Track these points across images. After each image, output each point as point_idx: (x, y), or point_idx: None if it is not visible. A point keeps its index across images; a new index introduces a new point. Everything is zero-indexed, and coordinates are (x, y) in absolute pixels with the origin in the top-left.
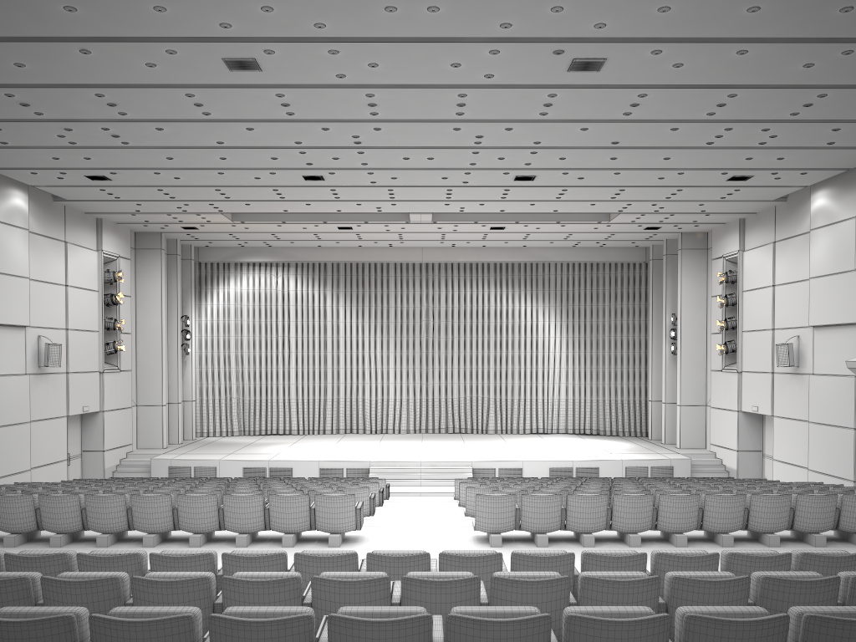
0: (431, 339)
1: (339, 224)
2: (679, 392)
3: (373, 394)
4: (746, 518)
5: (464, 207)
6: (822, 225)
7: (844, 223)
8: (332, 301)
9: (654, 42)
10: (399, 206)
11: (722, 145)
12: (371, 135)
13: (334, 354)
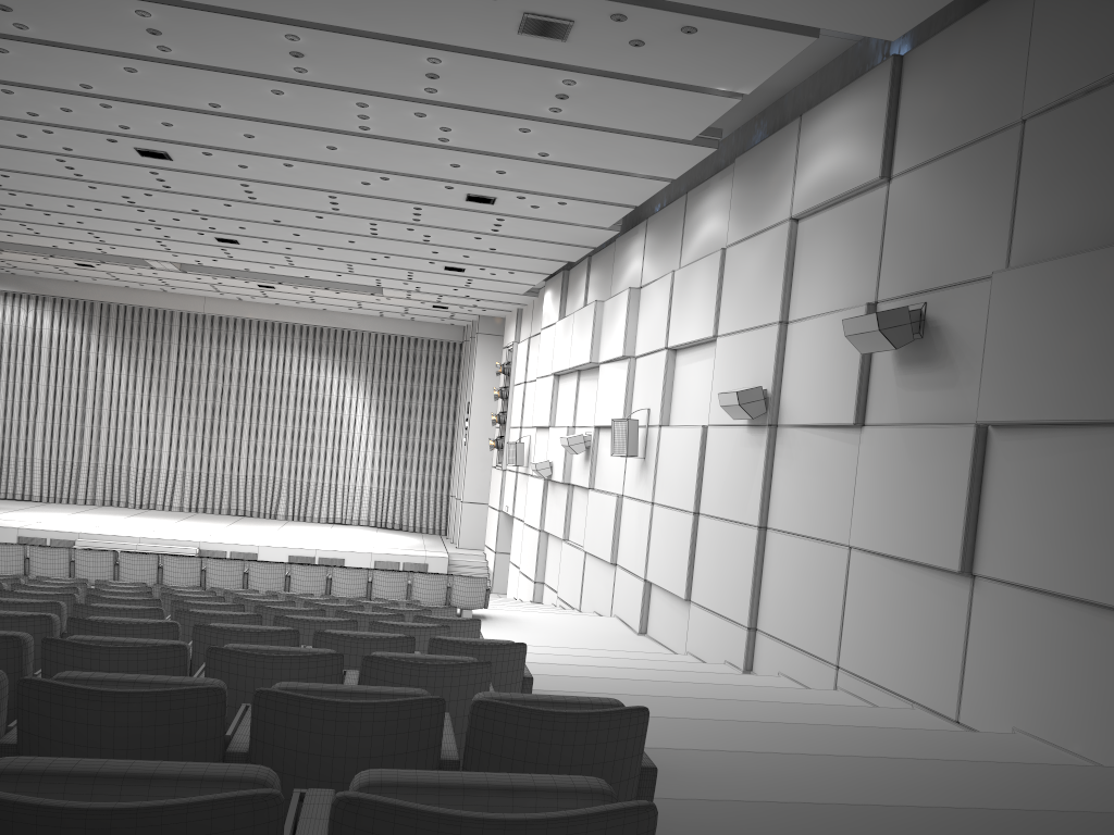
0: (219, 405)
1: (73, 260)
2: (463, 487)
3: (141, 462)
4: (246, 582)
5: (199, 261)
6: (546, 326)
7: (553, 327)
8: (98, 347)
9: (195, 146)
10: (121, 250)
11: (390, 237)
12: (6, 180)
13: (96, 411)
